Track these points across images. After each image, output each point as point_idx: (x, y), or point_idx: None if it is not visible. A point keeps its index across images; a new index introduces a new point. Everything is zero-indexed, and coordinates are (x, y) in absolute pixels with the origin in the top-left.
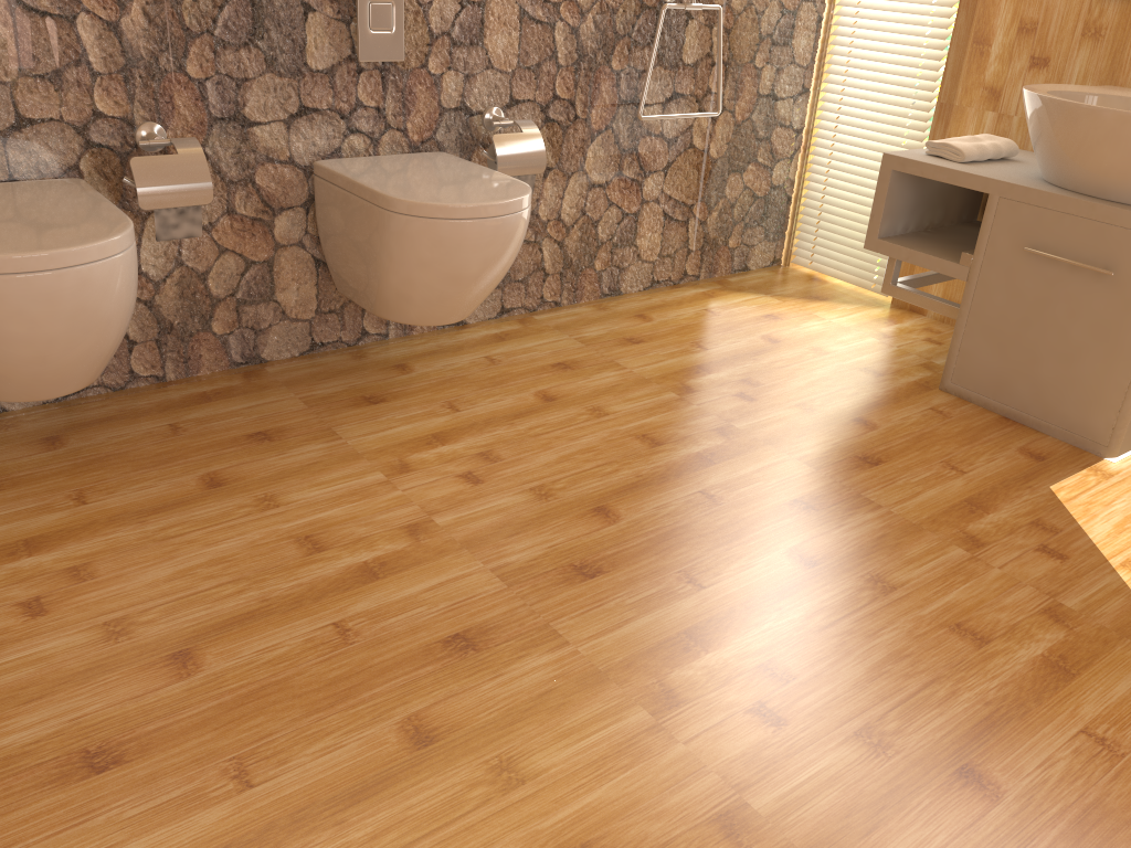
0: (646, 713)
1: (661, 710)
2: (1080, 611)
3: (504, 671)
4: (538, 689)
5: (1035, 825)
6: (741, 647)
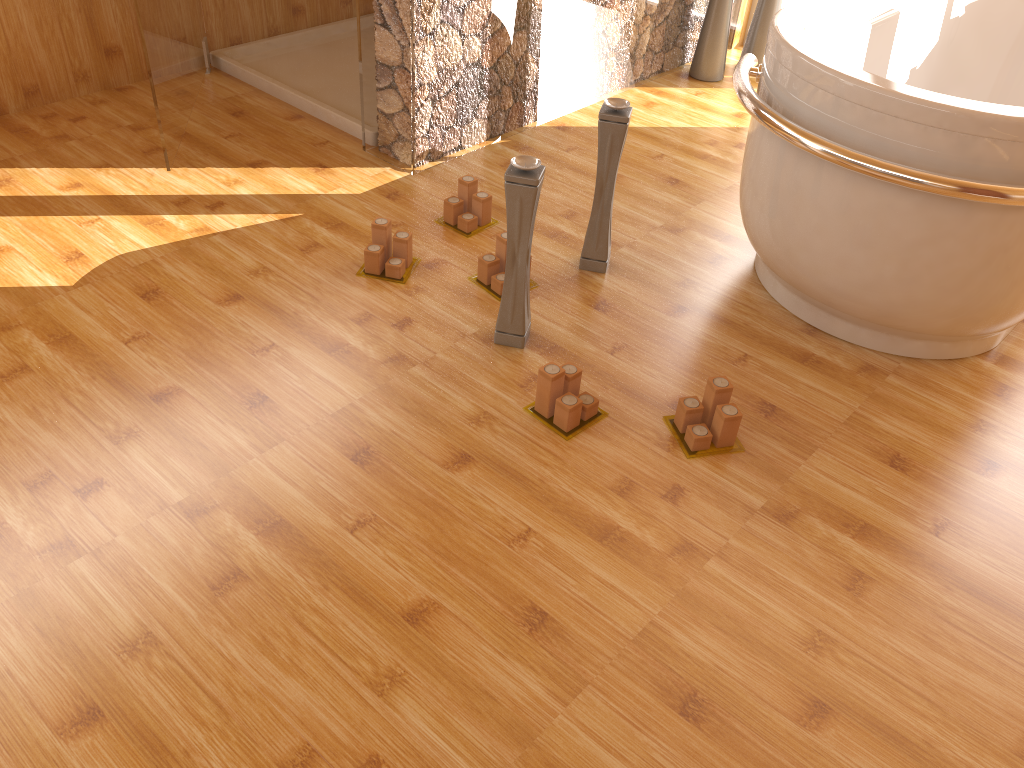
0: (79, 559)
1: (76, 551)
2: (1, 315)
3: (4, 668)
4: (35, 637)
5: (202, 378)
6: (3, 500)
